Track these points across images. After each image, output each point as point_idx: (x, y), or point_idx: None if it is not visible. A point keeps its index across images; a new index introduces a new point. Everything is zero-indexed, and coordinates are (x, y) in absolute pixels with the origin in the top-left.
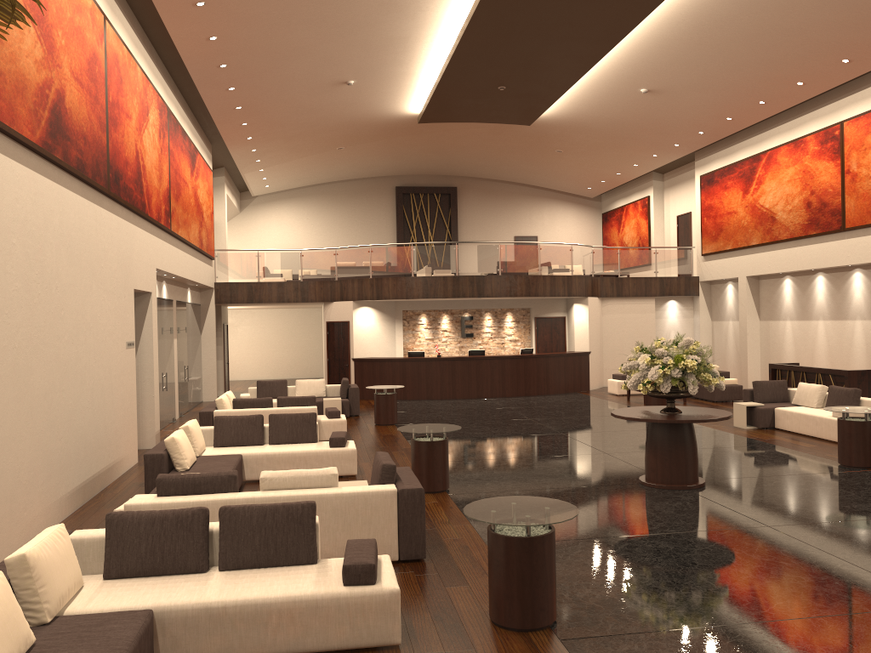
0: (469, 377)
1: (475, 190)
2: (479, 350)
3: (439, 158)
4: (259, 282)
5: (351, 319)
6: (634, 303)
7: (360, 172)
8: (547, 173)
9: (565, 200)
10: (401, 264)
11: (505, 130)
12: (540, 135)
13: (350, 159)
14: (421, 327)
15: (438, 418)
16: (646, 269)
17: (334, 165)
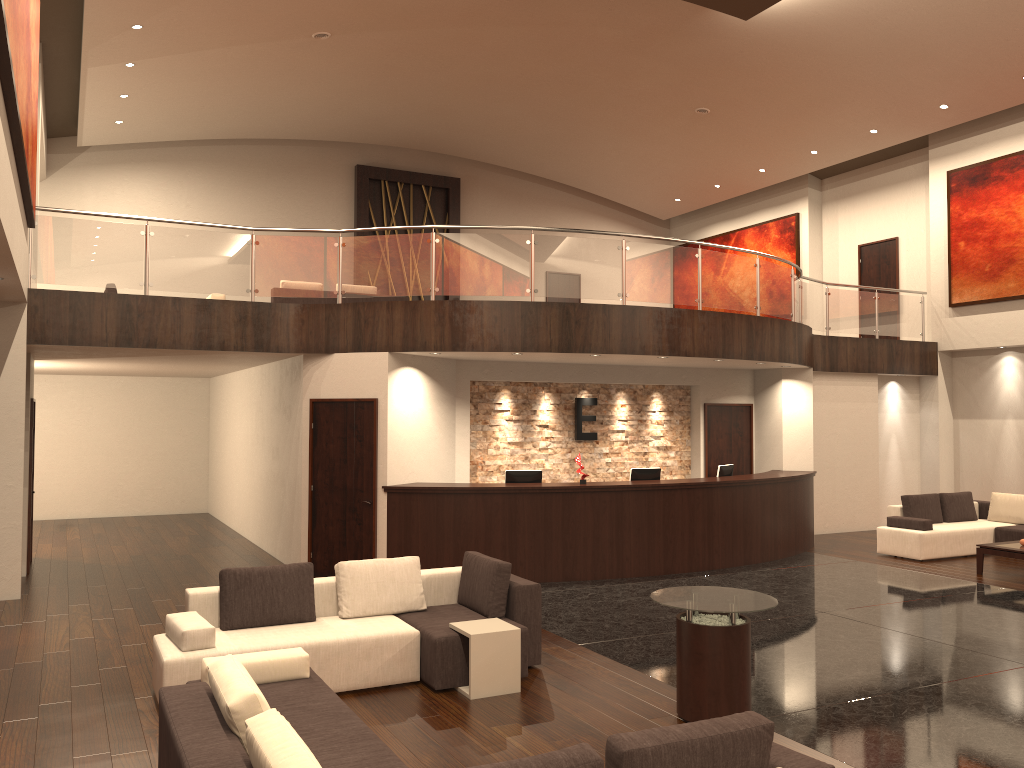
0: (651, 528)
1: (488, 187)
2: (650, 469)
3: (469, 108)
4: (151, 297)
5: (384, 394)
6: (851, 383)
7: (307, 122)
8: (629, 164)
9: (620, 220)
10: (505, 272)
11: (656, 42)
12: (707, 65)
13: (315, 78)
14: (500, 418)
15: (790, 673)
16: (863, 326)
17: (275, 90)
